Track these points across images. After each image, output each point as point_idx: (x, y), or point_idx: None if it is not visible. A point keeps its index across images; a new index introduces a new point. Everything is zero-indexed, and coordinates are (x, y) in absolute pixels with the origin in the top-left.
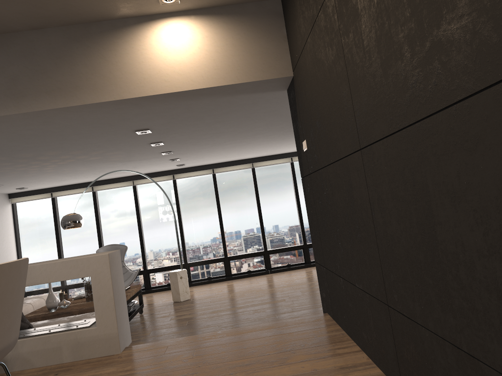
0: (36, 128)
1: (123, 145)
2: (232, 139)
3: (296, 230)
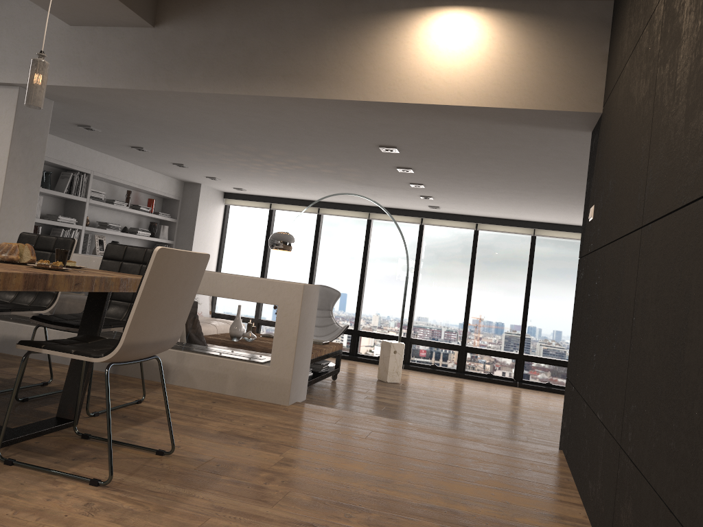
0: (264, 116)
1: (363, 161)
2: (508, 187)
3: None
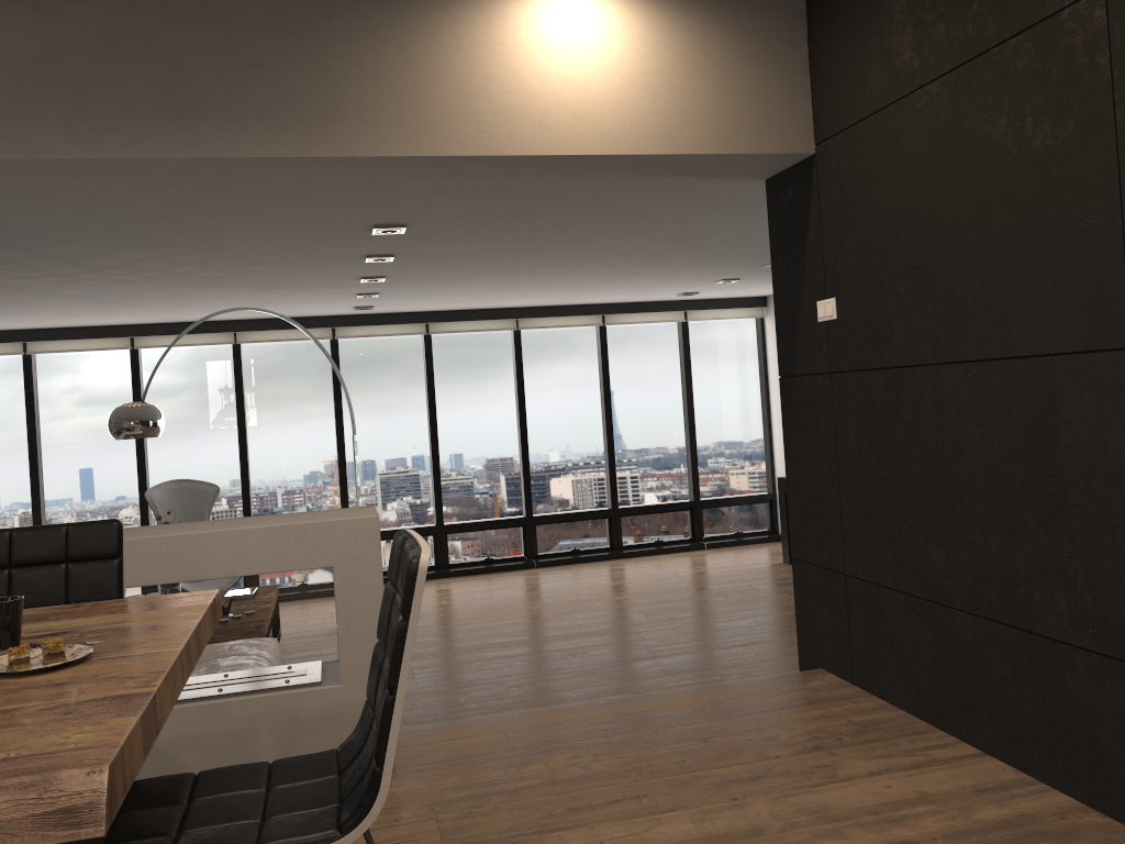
0: (177, 194)
1: (308, 253)
2: (533, 266)
3: (597, 477)
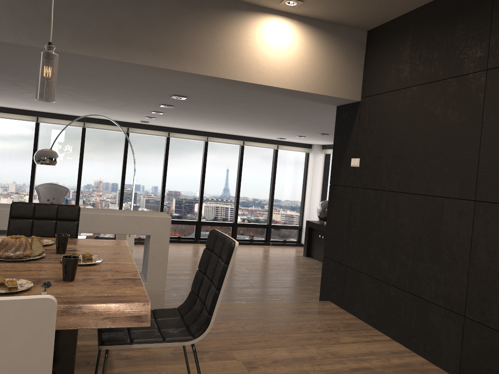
0: (103, 71)
1: (138, 99)
2: (226, 118)
3: (230, 208)
